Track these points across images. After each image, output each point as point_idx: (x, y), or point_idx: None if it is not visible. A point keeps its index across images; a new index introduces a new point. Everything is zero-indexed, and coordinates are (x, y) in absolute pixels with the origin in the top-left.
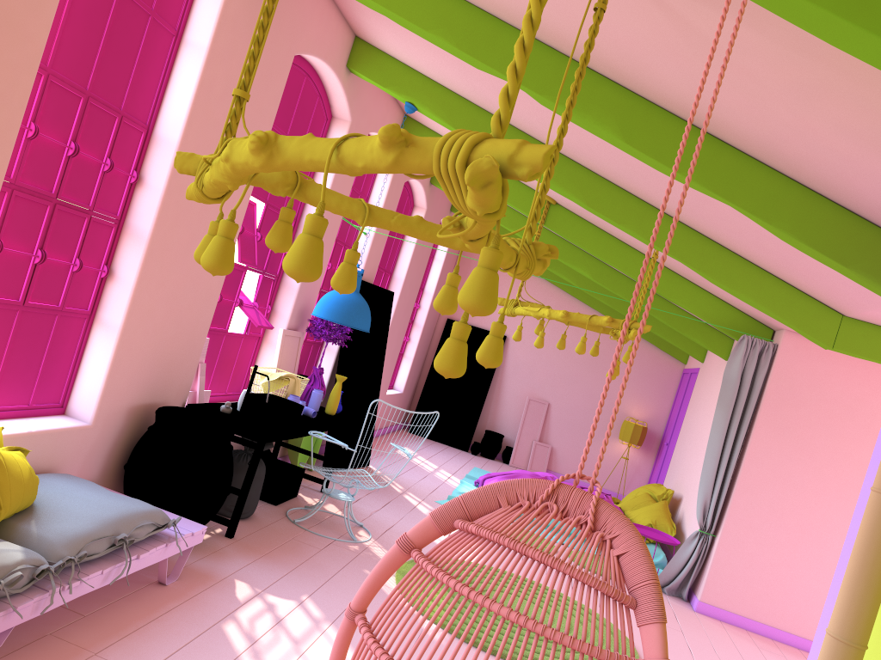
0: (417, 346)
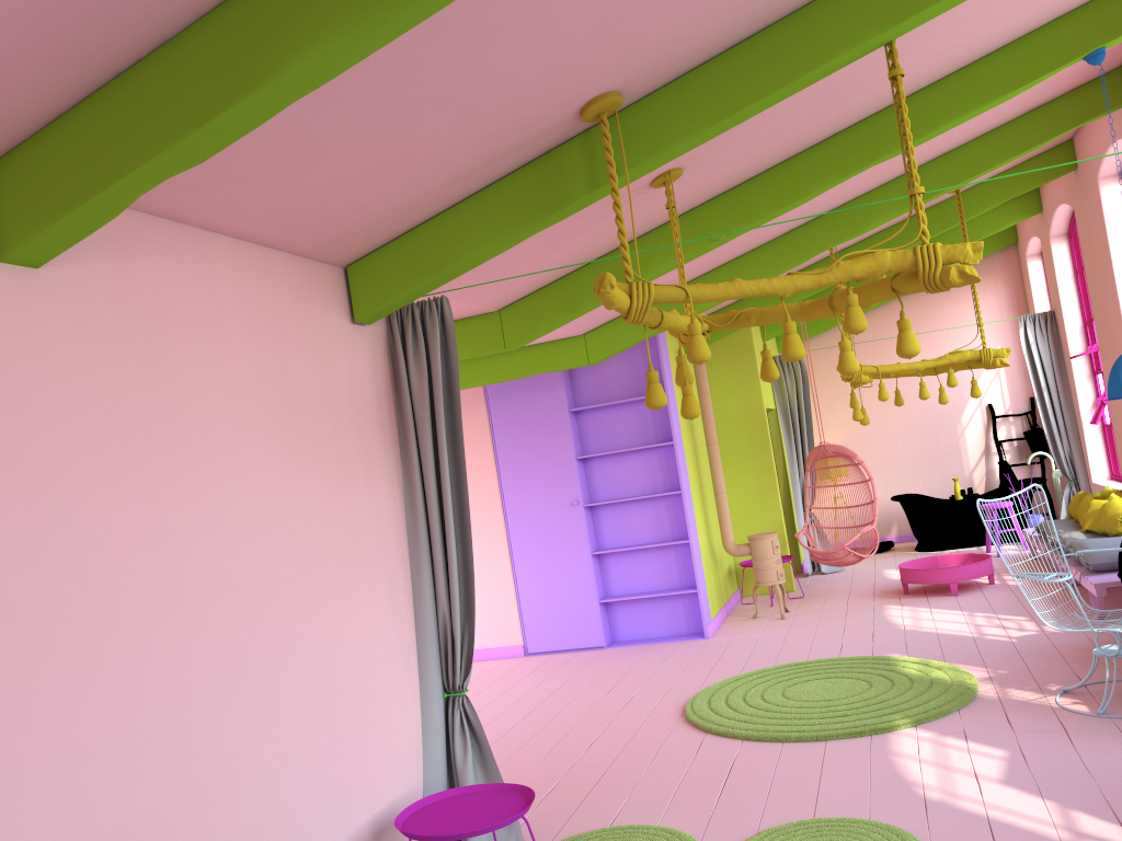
0: None
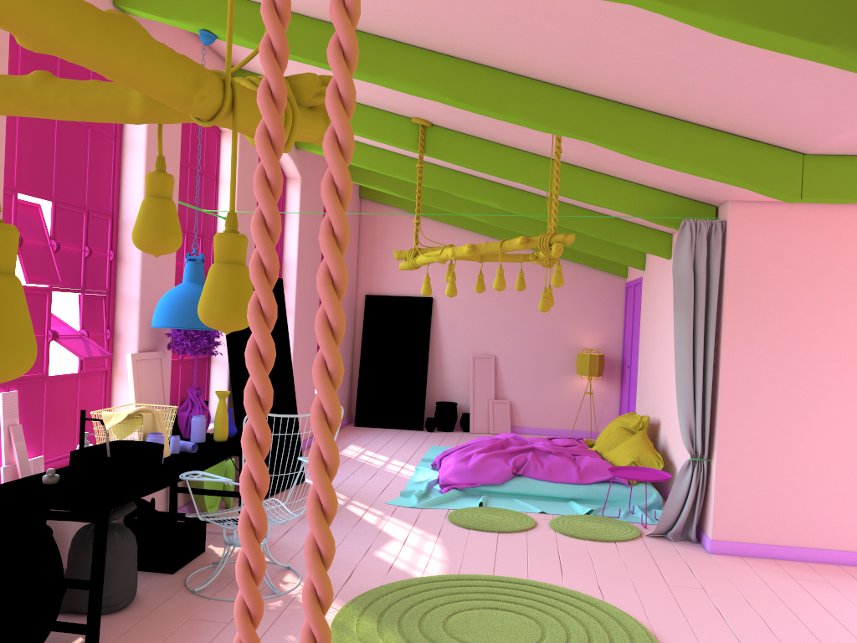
0: None
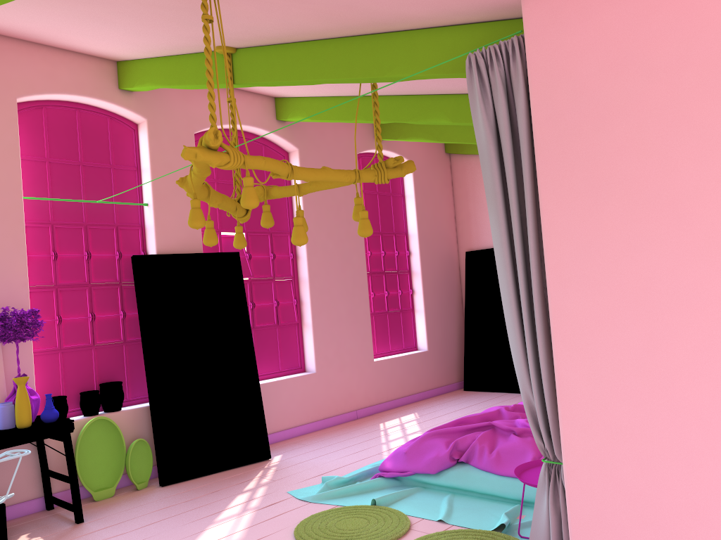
0: (423, 295)
